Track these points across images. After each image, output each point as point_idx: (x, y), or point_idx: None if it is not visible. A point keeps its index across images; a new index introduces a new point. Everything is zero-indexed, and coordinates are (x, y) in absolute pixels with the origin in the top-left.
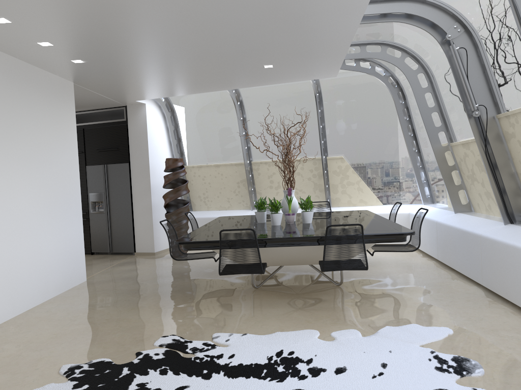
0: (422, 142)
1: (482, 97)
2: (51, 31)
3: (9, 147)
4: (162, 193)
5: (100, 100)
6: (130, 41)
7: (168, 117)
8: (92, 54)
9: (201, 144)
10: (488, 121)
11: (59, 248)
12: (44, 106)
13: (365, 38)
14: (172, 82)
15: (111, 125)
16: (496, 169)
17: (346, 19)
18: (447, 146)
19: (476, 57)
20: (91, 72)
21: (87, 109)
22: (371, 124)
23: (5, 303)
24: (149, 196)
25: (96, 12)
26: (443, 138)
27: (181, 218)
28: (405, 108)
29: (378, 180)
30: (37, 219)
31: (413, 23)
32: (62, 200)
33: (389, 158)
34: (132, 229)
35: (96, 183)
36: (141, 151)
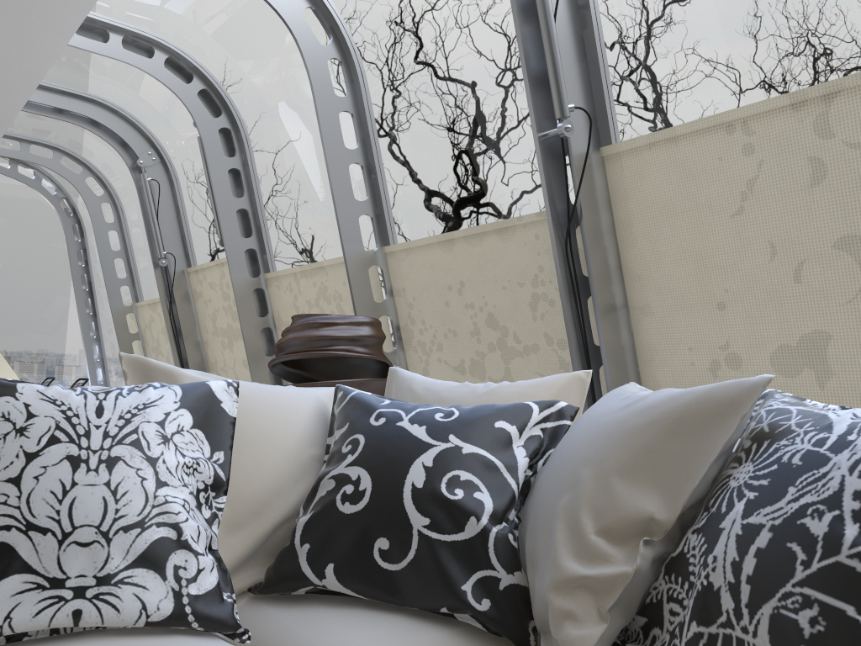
0: (100, 302)
1: (173, 244)
2: None
3: None
4: None
5: None
6: None
7: None
8: None
9: None
10: (176, 274)
11: None
12: None
13: (30, 133)
14: None
15: None
16: (181, 335)
17: (1, 98)
18: (132, 306)
19: (171, 196)
20: None
21: None
22: (25, 263)
23: None
24: None
25: None
26: (129, 297)
27: None
28: (82, 249)
29: (25, 350)
30: None
31: (99, 132)
32: None
33: (48, 319)
34: None
35: None
36: None
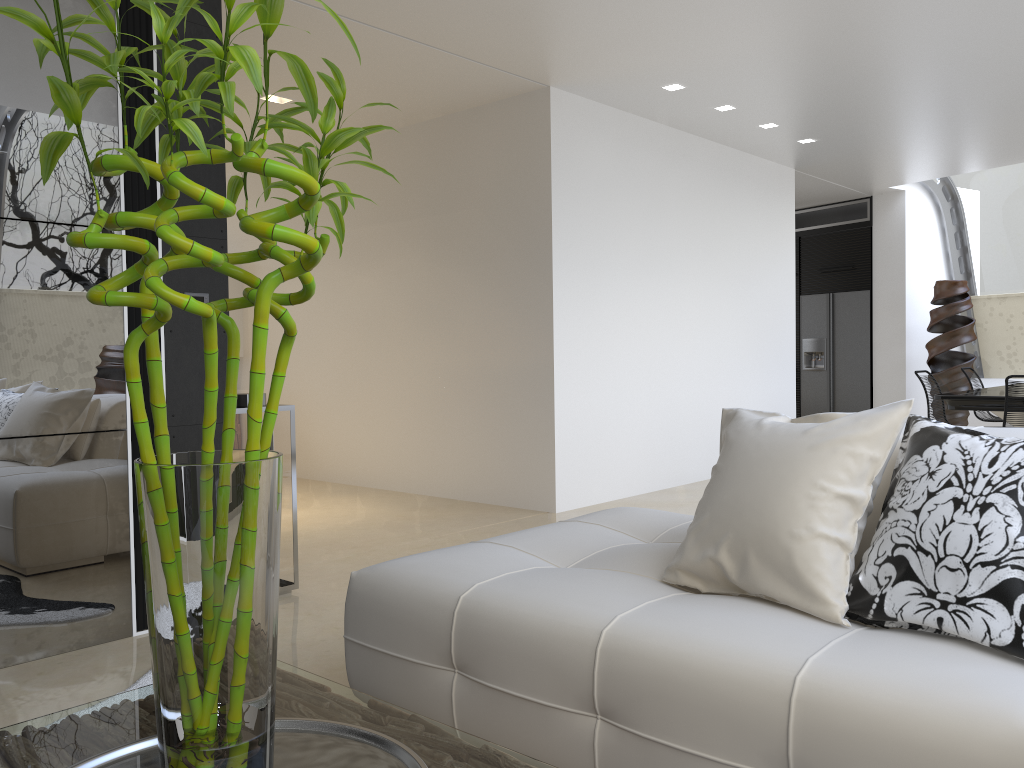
0: None
1: None
2: (779, 111)
3: (714, 263)
4: (925, 341)
5: (830, 190)
6: (884, 107)
7: (945, 211)
8: (827, 129)
9: (1007, 257)
10: None
11: (763, 404)
12: (756, 207)
13: None
14: (952, 153)
15: (844, 229)
16: None
17: None
18: None
19: None
20: (822, 153)
21: (806, 207)
22: None
23: (701, 459)
24: (901, 346)
25: (841, 82)
26: None
27: (957, 383)
28: None
29: None
30: (740, 359)
31: None
32: (771, 339)
33: None
34: (869, 399)
35: (814, 323)
36: (892, 270)
